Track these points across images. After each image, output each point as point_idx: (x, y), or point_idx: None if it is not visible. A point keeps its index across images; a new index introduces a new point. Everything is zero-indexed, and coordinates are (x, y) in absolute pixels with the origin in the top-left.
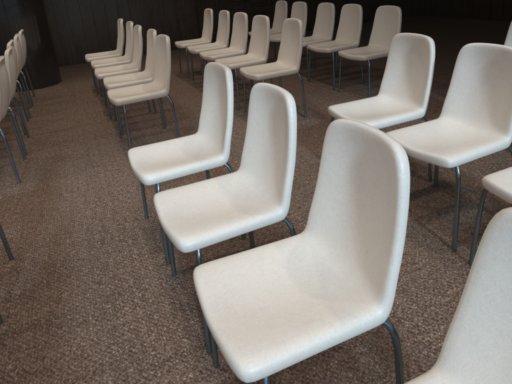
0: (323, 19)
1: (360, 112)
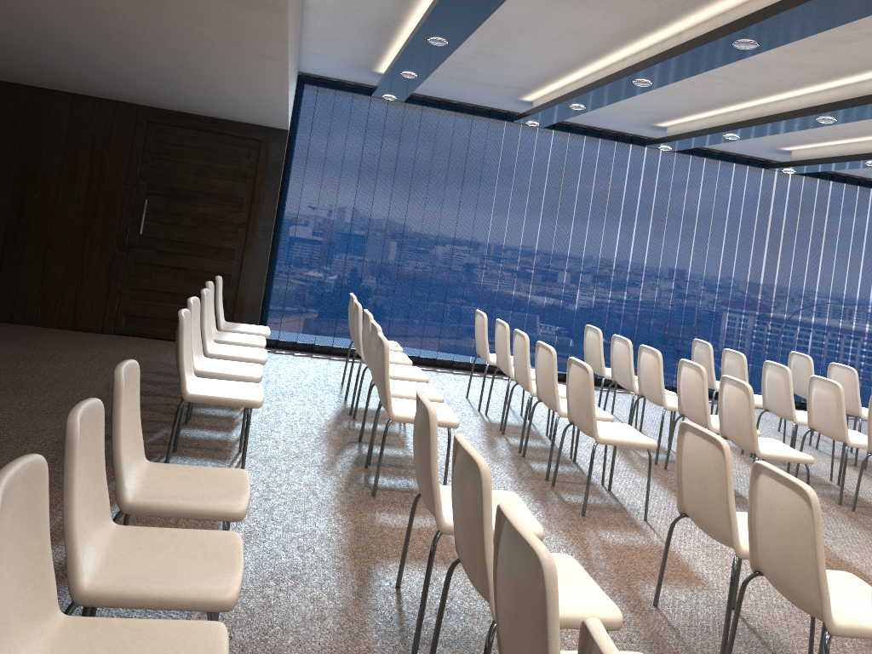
0: None
1: None
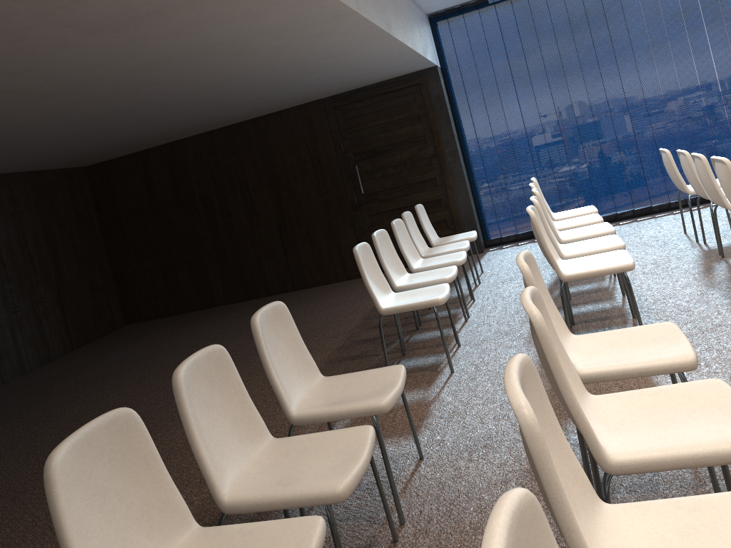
0: (94, 516)
1: (609, 262)
